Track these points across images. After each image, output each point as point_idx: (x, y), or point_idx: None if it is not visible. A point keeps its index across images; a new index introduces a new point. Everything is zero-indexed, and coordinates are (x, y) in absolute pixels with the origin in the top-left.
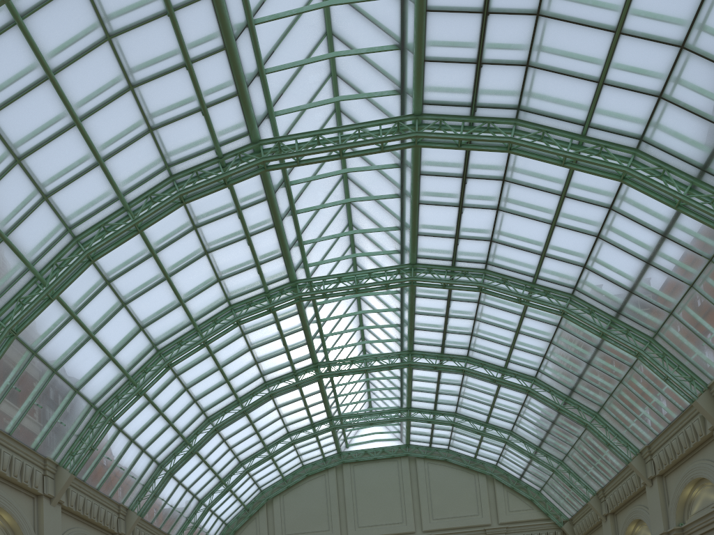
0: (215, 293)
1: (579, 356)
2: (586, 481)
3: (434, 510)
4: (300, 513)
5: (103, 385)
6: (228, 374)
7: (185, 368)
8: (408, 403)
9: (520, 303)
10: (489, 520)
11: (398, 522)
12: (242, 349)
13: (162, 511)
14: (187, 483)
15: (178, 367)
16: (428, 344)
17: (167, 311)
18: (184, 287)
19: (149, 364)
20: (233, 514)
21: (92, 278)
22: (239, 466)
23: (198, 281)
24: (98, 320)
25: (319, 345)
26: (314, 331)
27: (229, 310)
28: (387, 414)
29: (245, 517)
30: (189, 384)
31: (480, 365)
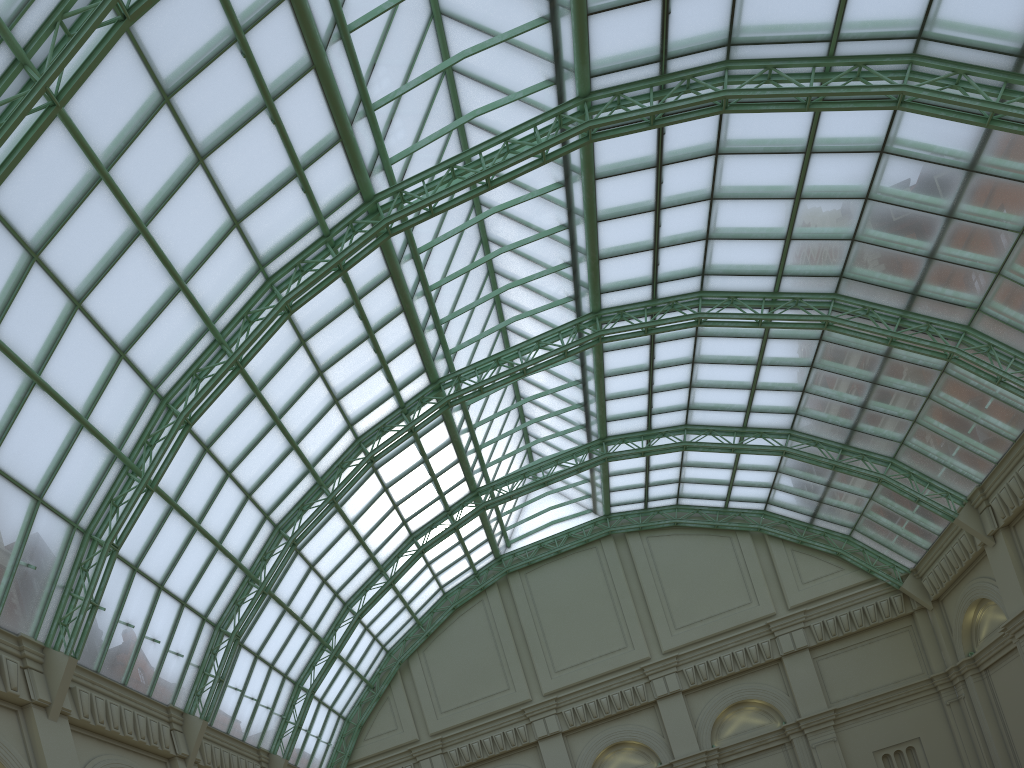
0: (236, 255)
1: (930, 206)
2: (944, 483)
3: (674, 613)
4: (456, 673)
5: (83, 482)
6: (293, 432)
7: (218, 429)
8: (601, 429)
9: (809, 109)
10: (771, 606)
11: (619, 647)
12: (307, 374)
13: (239, 710)
14: (269, 654)
15: (204, 430)
16: (627, 286)
17: (159, 308)
18: (177, 248)
19: (154, 430)
20: (352, 699)
21: (2, 250)
22: (345, 611)
23: (199, 231)
24: (39, 343)
25: (436, 344)
26: (422, 313)
27: (267, 289)
28: (568, 460)
29: (372, 700)
30: (231, 462)
31: (726, 303)
